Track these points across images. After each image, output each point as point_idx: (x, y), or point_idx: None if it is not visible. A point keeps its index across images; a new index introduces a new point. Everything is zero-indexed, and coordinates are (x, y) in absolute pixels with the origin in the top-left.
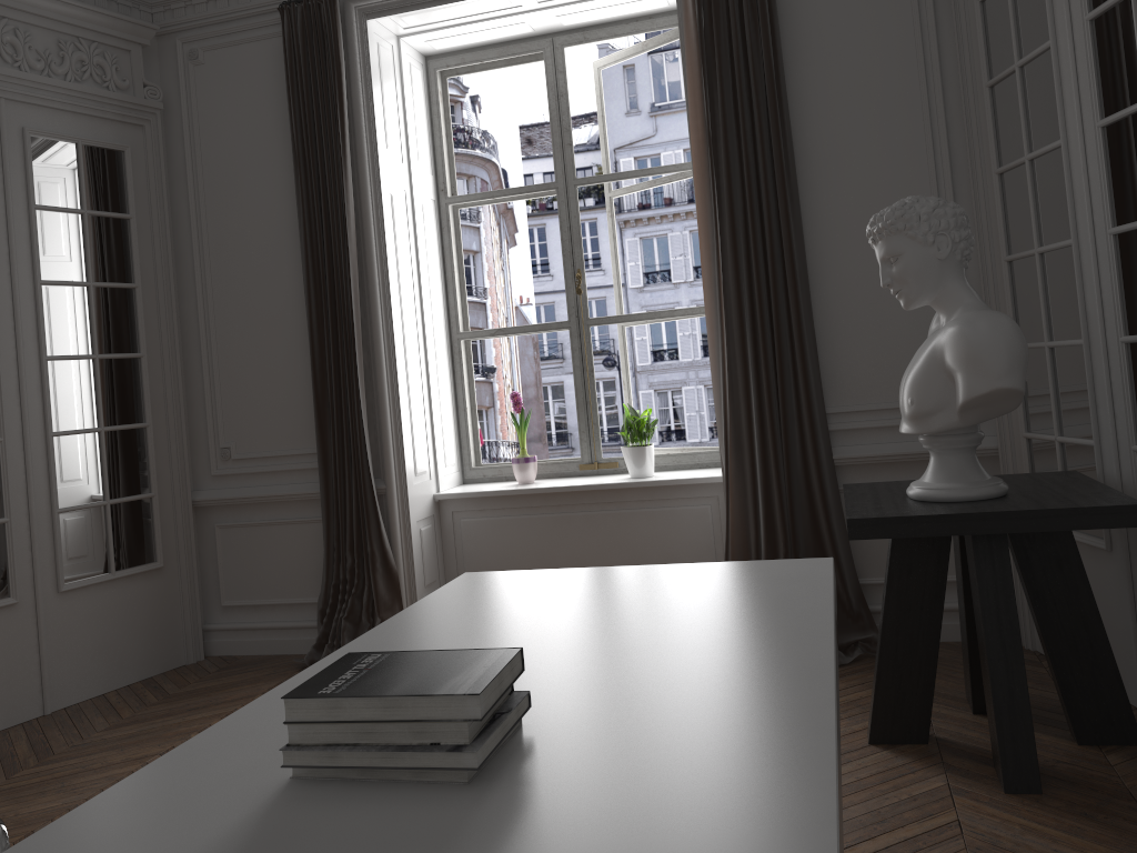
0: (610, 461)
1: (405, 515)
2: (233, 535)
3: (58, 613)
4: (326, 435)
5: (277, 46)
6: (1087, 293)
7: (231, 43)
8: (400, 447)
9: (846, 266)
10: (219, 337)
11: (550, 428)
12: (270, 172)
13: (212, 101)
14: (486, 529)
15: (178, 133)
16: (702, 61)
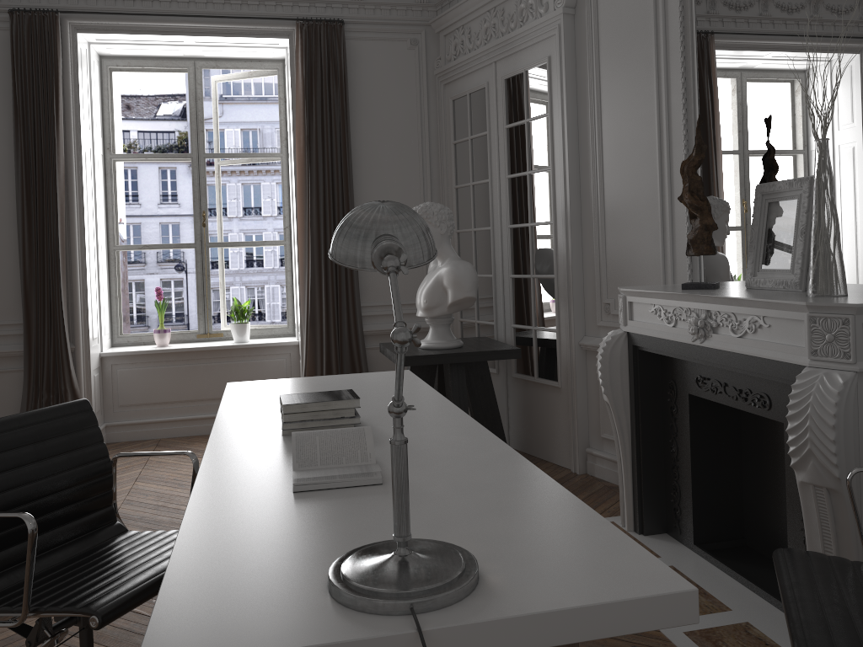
0: (217, 332)
1: (88, 366)
2: None
3: None
4: (32, 312)
5: (1, 36)
6: (496, 253)
7: None
8: (86, 320)
9: None
10: None
11: (132, 312)
12: None
13: None
14: (136, 375)
15: None
16: (306, 103)
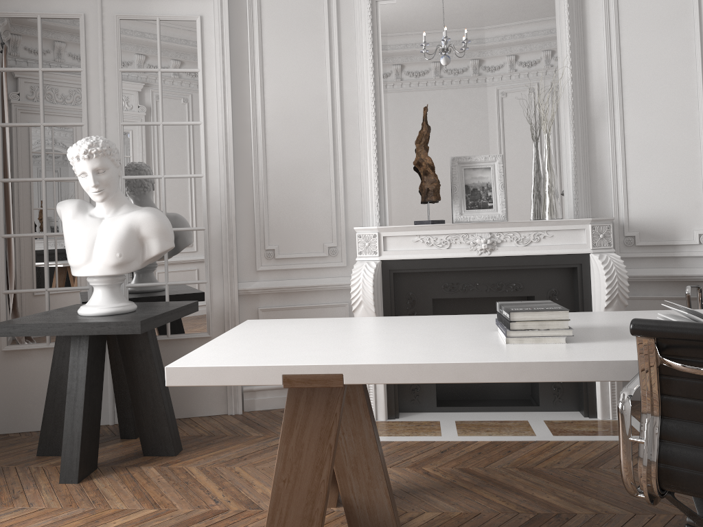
0: None
1: None
2: None
3: None
4: None
5: None
6: None
7: None
8: None
9: None
10: None
11: None
12: None
13: None
14: None
15: None
16: None
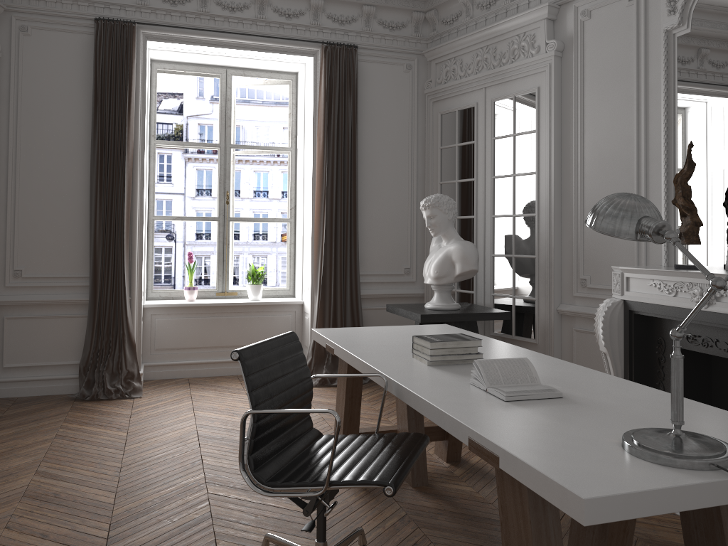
0: (233, 291)
1: (139, 314)
2: (17, 324)
3: None
4: (99, 267)
5: (85, 39)
6: (478, 237)
7: (53, 29)
8: (140, 276)
9: (373, 211)
10: (21, 202)
11: None
12: (71, 110)
13: (34, 60)
14: (171, 324)
15: (5, 73)
16: (327, 109)
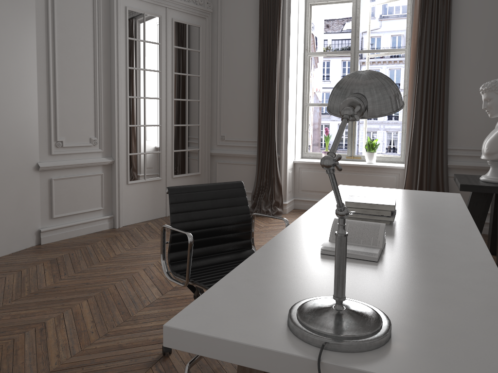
0: (358, 156)
1: (285, 167)
2: (222, 166)
3: (171, 184)
4: (261, 136)
5: None
6: None
7: None
8: (286, 142)
9: (463, 96)
10: (224, 96)
11: (322, 141)
12: (248, 39)
13: (229, 10)
14: (311, 175)
15: (215, 21)
16: (420, 14)
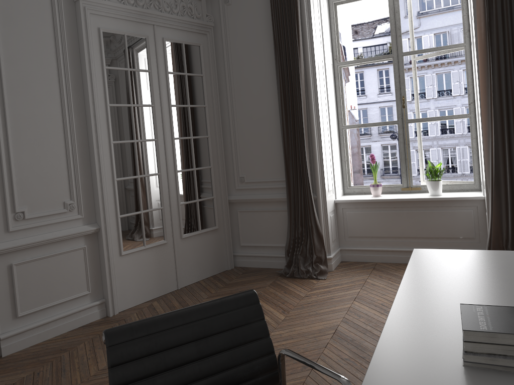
0: (416, 187)
1: (325, 210)
2: (245, 215)
3: (181, 247)
4: (290, 173)
5: None
6: None
7: None
8: (323, 179)
9: None
10: (238, 128)
11: (364, 166)
12: (262, 53)
13: (235, 21)
14: (359, 216)
15: (219, 37)
16: None
